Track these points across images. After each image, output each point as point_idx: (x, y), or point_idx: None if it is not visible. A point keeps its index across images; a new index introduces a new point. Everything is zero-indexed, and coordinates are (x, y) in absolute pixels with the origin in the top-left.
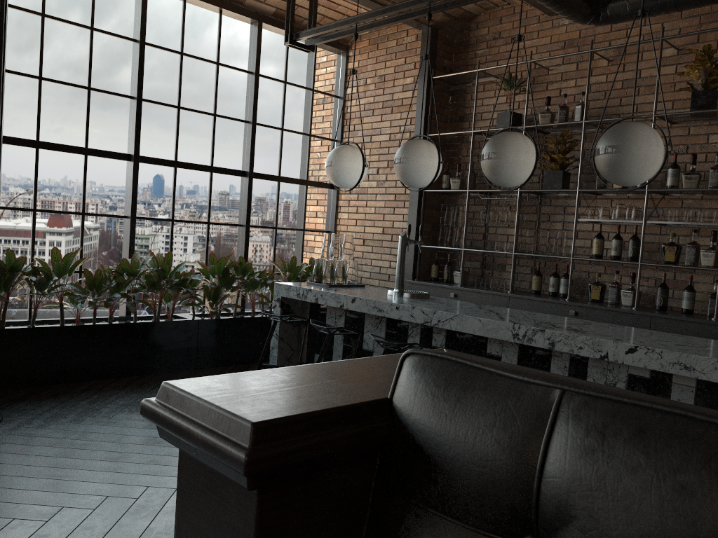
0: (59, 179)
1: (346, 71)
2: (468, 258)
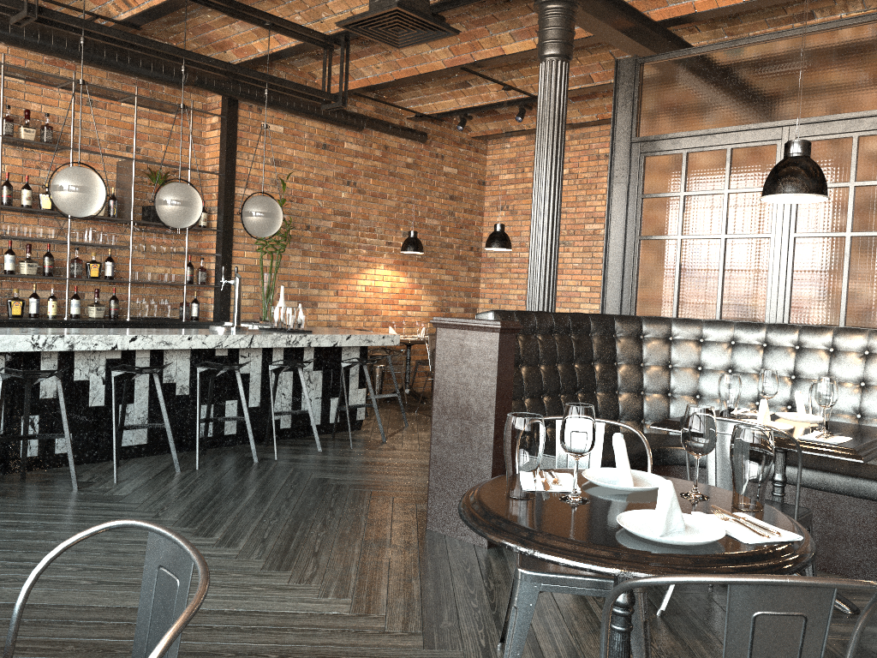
0: None
1: None
2: None
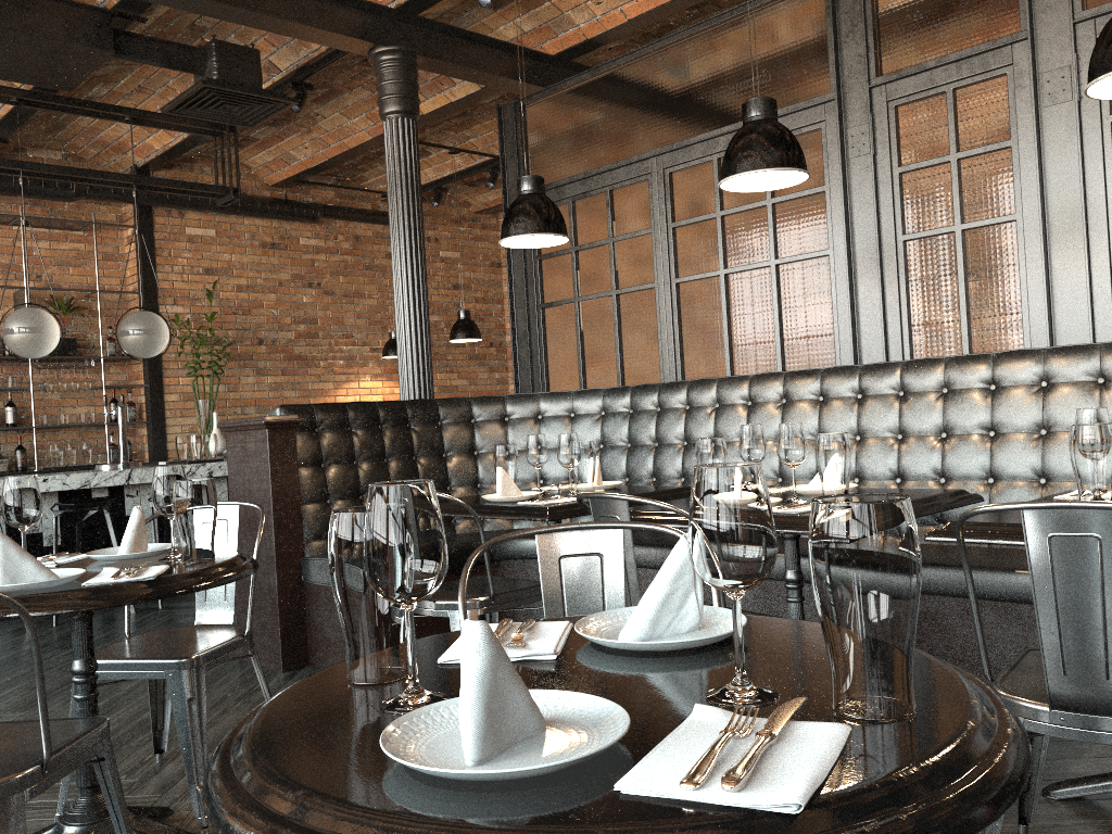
0: None
1: None
2: None
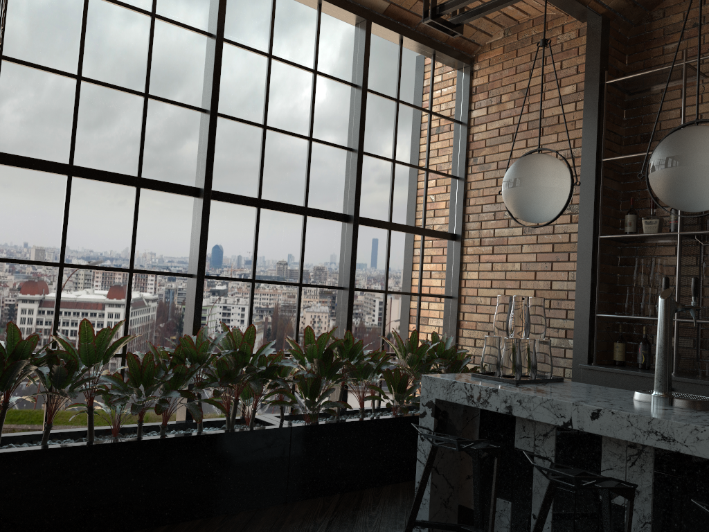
0: (99, 221)
1: (470, 90)
2: (681, 332)
